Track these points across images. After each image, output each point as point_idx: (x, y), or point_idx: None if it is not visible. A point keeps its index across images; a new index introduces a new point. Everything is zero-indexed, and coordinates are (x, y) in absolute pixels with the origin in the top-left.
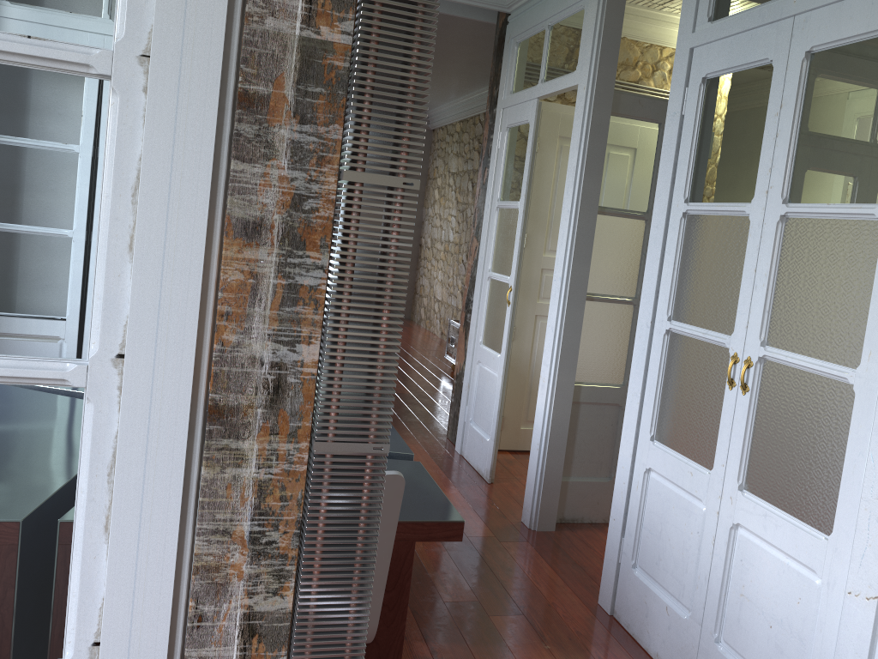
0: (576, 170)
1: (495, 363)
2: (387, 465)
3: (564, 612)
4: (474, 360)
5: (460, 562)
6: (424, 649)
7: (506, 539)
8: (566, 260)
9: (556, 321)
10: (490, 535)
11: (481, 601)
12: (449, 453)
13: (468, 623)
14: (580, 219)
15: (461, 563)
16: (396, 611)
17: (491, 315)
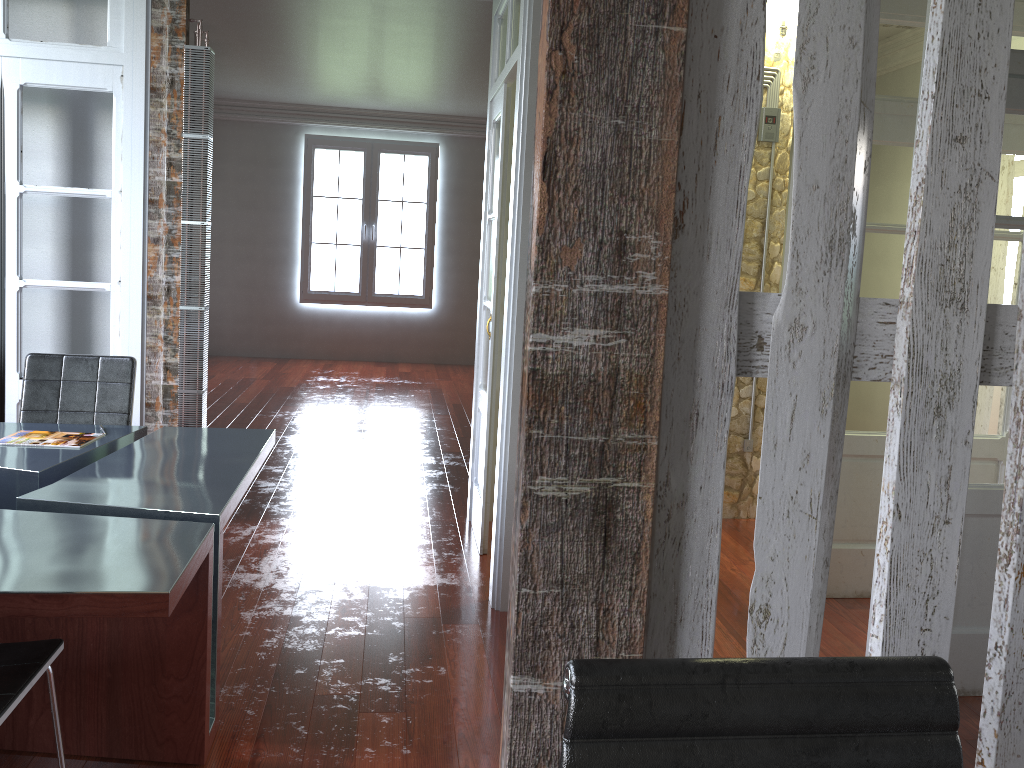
0: (516, 164)
1: (484, 409)
2: (164, 528)
3: (462, 709)
4: (477, 407)
5: (371, 648)
6: (247, 750)
7: (452, 620)
8: (512, 277)
9: (506, 352)
10: (436, 615)
11: (363, 695)
12: (457, 520)
13: (326, 720)
14: (525, 224)
15: (373, 649)
16: (192, 703)
17: (486, 351)
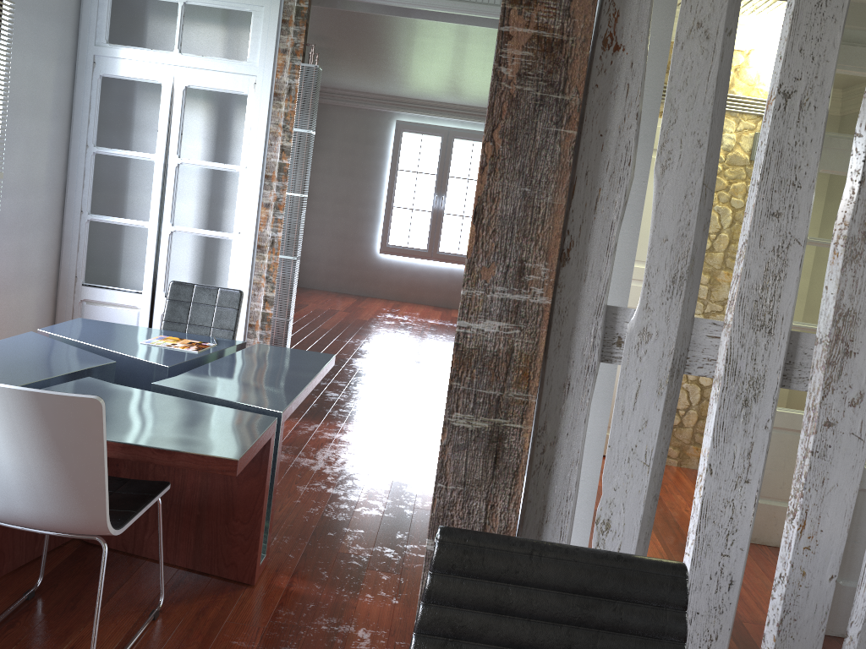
0: None
1: None
2: (243, 416)
3: None
4: None
5: (385, 525)
6: (284, 581)
7: None
8: None
9: None
10: None
11: (372, 558)
12: None
13: (343, 571)
14: None
15: (386, 526)
16: (250, 541)
17: None
